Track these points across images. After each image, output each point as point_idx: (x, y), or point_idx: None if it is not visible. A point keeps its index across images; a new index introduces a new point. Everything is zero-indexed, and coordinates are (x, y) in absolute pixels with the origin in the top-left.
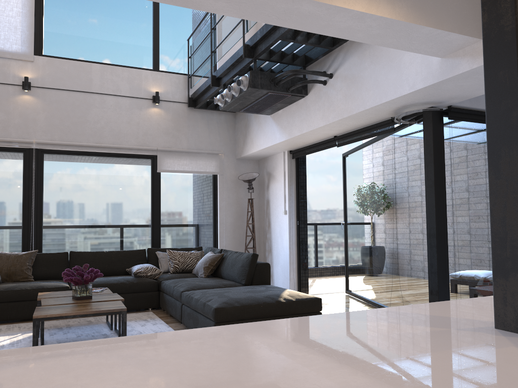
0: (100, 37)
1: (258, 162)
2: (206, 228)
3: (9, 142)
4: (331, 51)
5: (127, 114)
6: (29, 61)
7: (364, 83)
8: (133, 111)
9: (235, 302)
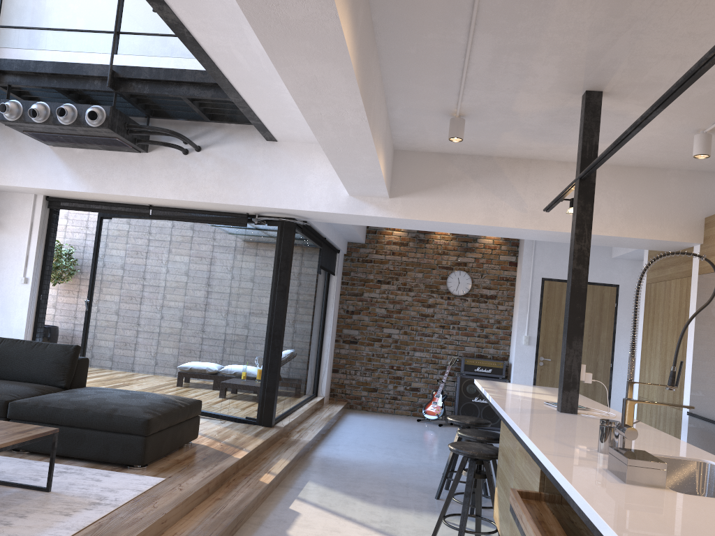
0: None
1: None
2: None
3: None
4: (203, 122)
5: None
6: None
7: (252, 178)
8: None
9: (154, 411)
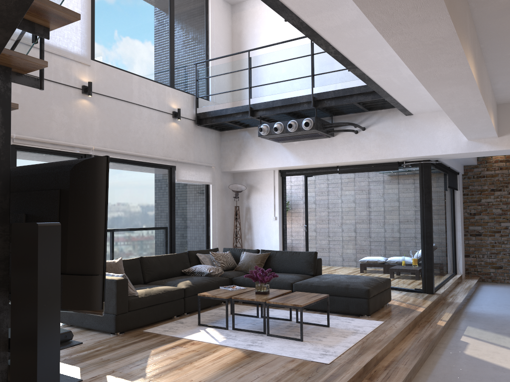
0: (135, 50)
1: (233, 175)
2: (202, 231)
3: (72, 147)
4: (364, 112)
5: (156, 127)
6: (86, 65)
7: (400, 140)
8: (160, 124)
9: (368, 285)
